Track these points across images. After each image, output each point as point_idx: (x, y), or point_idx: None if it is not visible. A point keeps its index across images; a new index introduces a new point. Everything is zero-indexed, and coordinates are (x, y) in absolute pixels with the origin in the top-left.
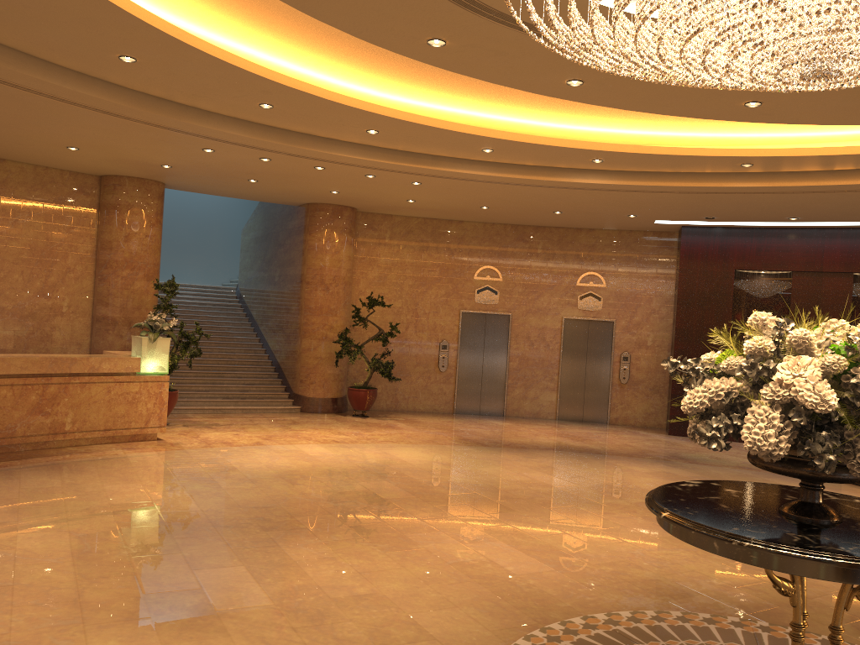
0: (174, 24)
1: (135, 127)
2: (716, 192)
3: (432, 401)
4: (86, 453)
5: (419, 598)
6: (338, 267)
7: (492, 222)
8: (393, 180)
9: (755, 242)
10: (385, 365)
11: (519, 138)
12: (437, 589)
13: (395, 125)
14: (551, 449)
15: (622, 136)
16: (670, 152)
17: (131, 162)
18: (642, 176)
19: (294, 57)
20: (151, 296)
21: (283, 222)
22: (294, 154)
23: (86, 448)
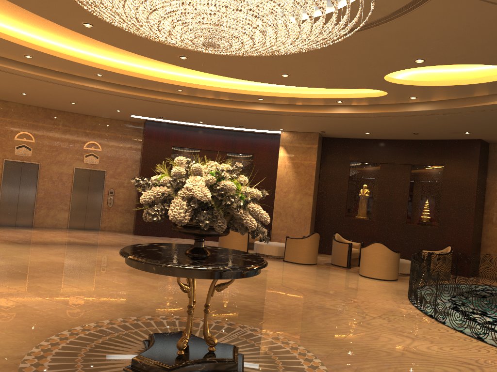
0: None
1: None
2: (164, 103)
3: None
4: None
5: None
6: None
7: (29, 105)
8: None
9: (183, 132)
10: None
11: (51, 53)
12: None
13: None
14: (64, 244)
15: (115, 63)
16: (141, 76)
17: None
18: (125, 88)
19: None
20: None
21: None
22: None
23: None
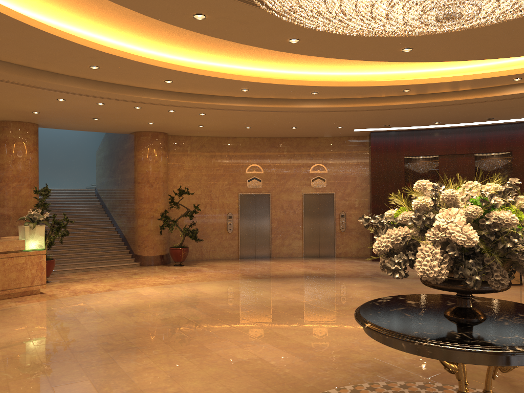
0: (22, 14)
1: (7, 86)
2: (389, 109)
3: (224, 251)
4: None
5: (211, 391)
6: (157, 171)
7: (254, 137)
8: (187, 113)
9: (415, 139)
10: (192, 232)
11: (264, 81)
12: (224, 383)
13: (183, 76)
14: (300, 277)
15: (329, 76)
16: (359, 84)
17: (11, 111)
18: (343, 101)
19: (109, 33)
20: (34, 199)
21: (121, 145)
22: (119, 99)
23: None
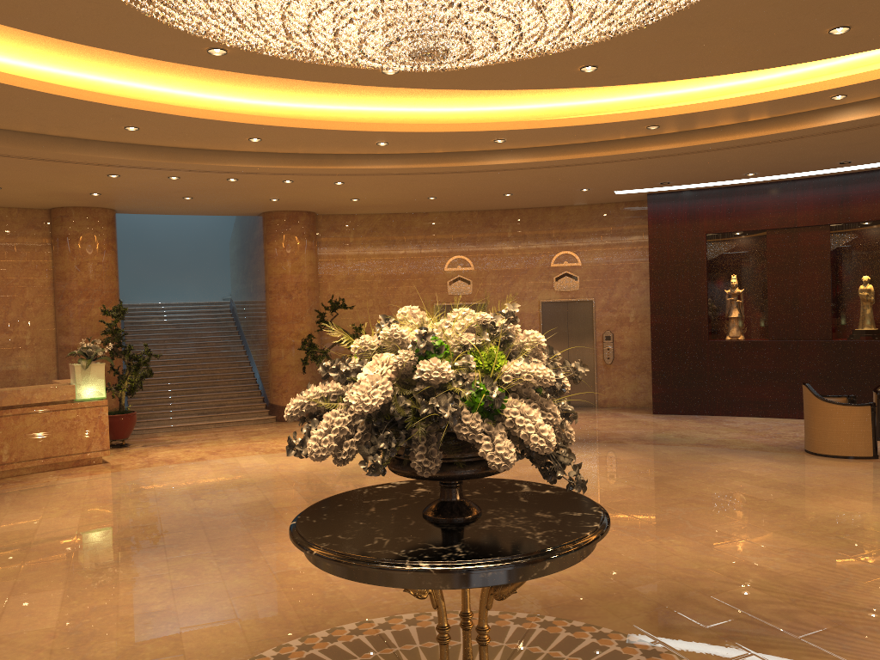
0: (3, 63)
1: (25, 163)
2: (640, 158)
3: None
4: (19, 483)
5: (208, 612)
6: (299, 273)
7: (458, 211)
8: (315, 183)
9: (724, 202)
10: None
11: (403, 129)
12: (235, 602)
13: (270, 131)
14: None
15: (525, 112)
16: (564, 124)
17: (61, 194)
18: (557, 151)
19: (139, 78)
20: (111, 322)
21: (251, 233)
22: (193, 170)
23: (24, 478)
